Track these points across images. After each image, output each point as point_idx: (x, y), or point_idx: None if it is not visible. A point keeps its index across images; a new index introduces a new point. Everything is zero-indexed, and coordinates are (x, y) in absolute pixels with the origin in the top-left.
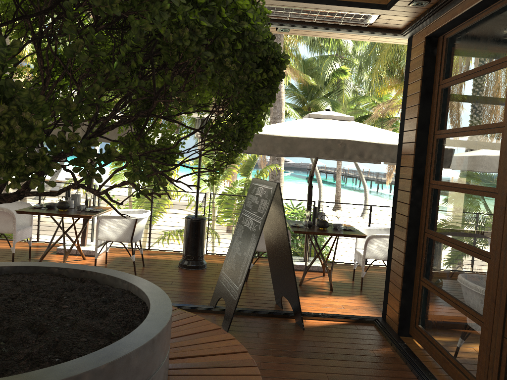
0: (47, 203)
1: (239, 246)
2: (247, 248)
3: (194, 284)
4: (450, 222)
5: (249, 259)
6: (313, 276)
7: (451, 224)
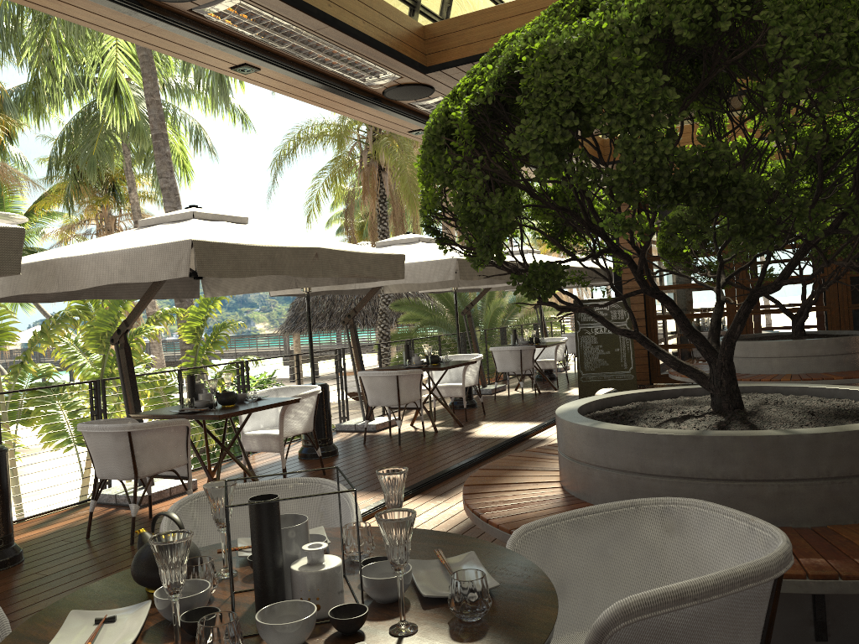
0: (420, 360)
1: (600, 349)
2: (618, 345)
3: (523, 406)
4: (682, 306)
5: (629, 349)
6: (515, 391)
7: (684, 306)
